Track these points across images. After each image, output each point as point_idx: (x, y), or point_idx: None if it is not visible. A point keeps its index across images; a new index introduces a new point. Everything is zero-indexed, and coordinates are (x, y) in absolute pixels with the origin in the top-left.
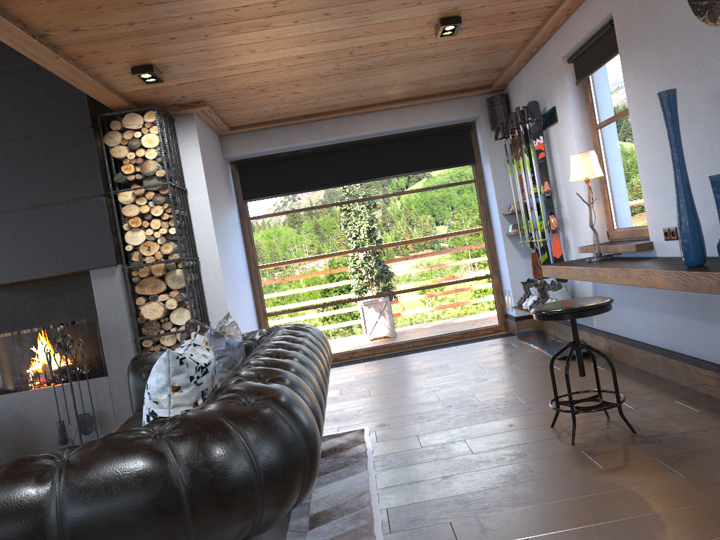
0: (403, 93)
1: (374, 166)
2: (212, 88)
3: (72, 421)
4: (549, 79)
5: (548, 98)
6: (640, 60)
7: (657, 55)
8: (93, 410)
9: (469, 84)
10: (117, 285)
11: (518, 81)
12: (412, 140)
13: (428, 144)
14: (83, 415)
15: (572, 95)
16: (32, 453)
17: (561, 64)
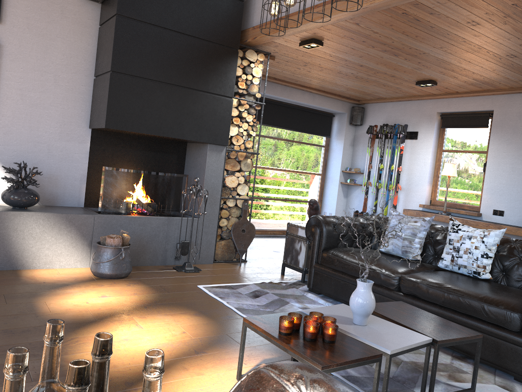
0: (331, 89)
1: (285, 120)
2: (298, 56)
3: (170, 244)
4: (418, 117)
5: (412, 125)
6: (507, 137)
7: (521, 140)
8: (201, 240)
9: (355, 97)
10: (221, 159)
11: (381, 106)
12: (306, 113)
13: (312, 118)
14: (185, 242)
15: (435, 131)
16: (137, 262)
17: (434, 115)
